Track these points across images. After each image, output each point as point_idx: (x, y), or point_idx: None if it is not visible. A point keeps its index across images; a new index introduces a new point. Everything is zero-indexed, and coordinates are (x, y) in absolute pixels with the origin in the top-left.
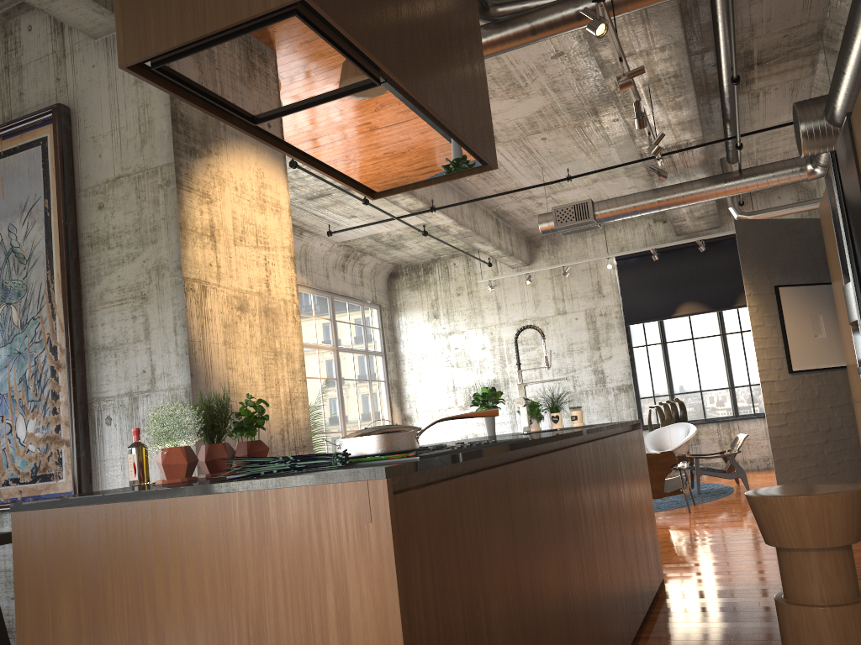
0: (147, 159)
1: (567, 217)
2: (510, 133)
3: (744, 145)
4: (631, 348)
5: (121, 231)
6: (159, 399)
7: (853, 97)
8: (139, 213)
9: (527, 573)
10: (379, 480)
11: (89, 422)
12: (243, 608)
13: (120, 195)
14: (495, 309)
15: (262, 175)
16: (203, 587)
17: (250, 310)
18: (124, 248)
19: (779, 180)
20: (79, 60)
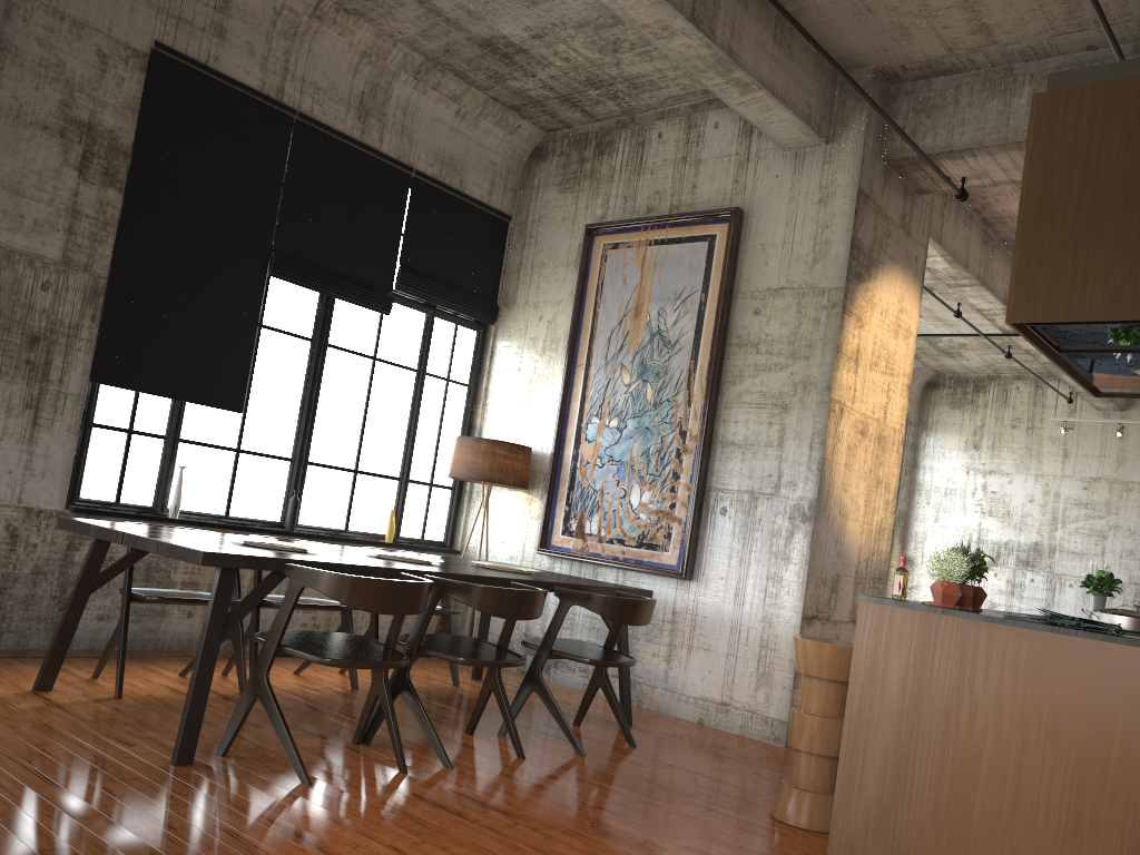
0: (815, 278)
1: None
2: None
3: None
4: None
5: (773, 340)
6: (780, 504)
7: None
8: (796, 327)
9: None
10: None
11: (703, 508)
12: (1046, 706)
13: (779, 305)
14: (1060, 456)
15: (902, 299)
16: (1015, 686)
17: (868, 435)
18: (773, 356)
19: None
20: (762, 167)
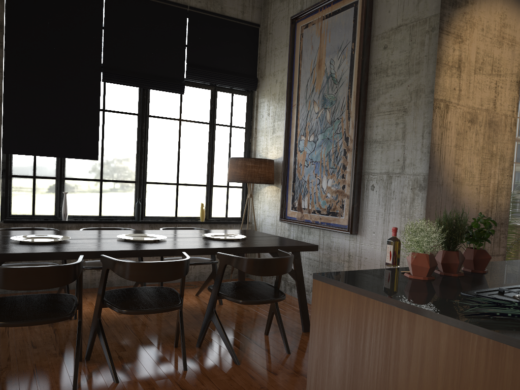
0: (420, 12)
1: None
2: None
3: None
4: None
5: (396, 64)
6: (405, 180)
7: None
8: (409, 52)
9: None
10: None
11: (361, 186)
12: None
13: (398, 39)
14: None
15: (504, 17)
16: None
17: (478, 122)
18: (396, 76)
19: None
20: None
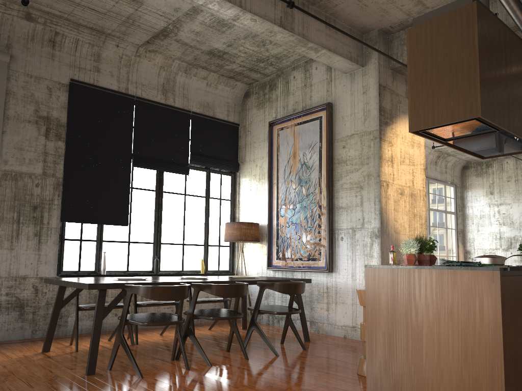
0: (366, 127)
1: None
2: None
3: None
4: None
5: (352, 158)
6: (365, 232)
7: None
8: (361, 151)
9: None
10: (497, 271)
11: (333, 238)
12: (446, 303)
13: (353, 142)
14: None
15: None
16: (432, 296)
17: (405, 194)
18: (353, 165)
19: None
20: (337, 82)
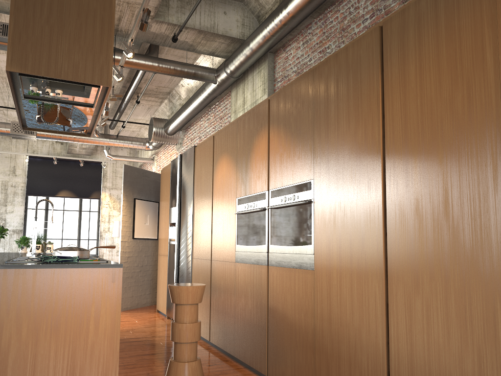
0: None
1: (19, 129)
2: (2, 73)
3: (118, 122)
4: (26, 209)
5: None
6: None
7: (179, 126)
8: None
9: None
10: (120, 268)
11: None
12: (50, 314)
13: None
14: None
15: None
16: (30, 306)
17: None
18: None
19: (133, 146)
20: None
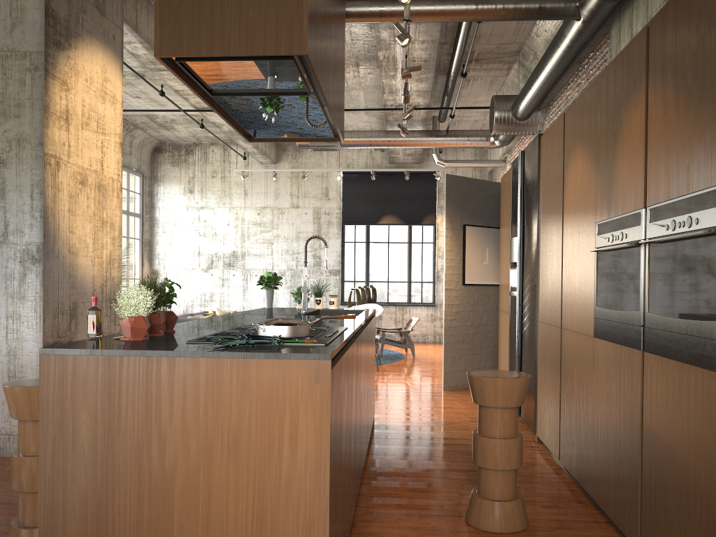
0: (16, 43)
1: None
2: None
3: (450, 110)
4: (343, 243)
5: None
6: (10, 250)
7: (532, 105)
8: (3, 88)
9: (350, 412)
10: (326, 361)
11: None
12: (226, 426)
13: None
14: (242, 194)
15: (106, 71)
16: (198, 413)
17: (89, 185)
18: None
19: (471, 143)
20: None
